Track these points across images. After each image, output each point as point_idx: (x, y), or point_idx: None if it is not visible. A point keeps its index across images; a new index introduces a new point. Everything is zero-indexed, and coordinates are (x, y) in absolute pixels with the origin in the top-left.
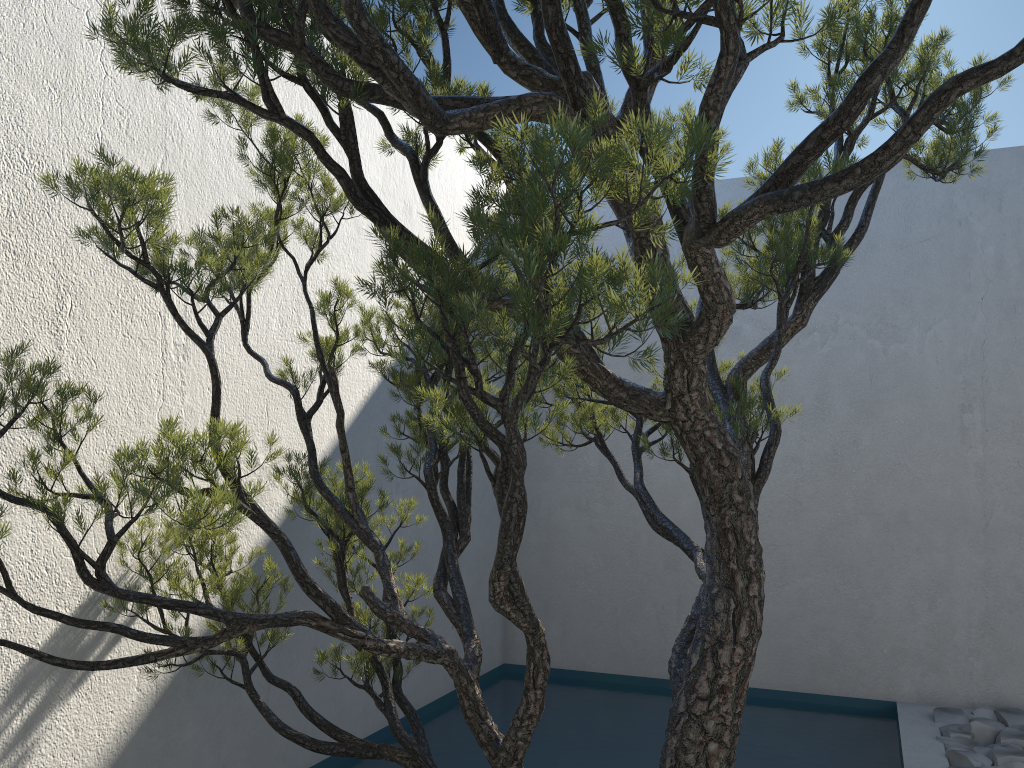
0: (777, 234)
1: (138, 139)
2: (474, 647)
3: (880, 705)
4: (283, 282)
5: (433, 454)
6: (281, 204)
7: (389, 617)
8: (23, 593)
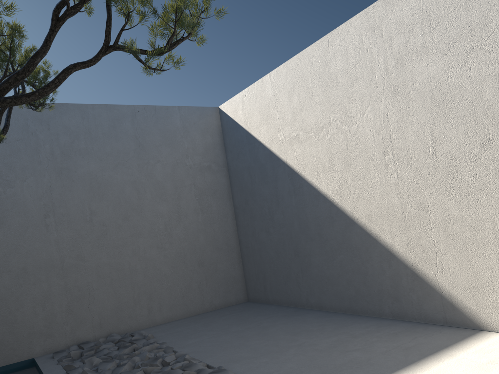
0: None
1: None
2: None
3: (26, 362)
4: None
5: None
6: None
7: None
8: None
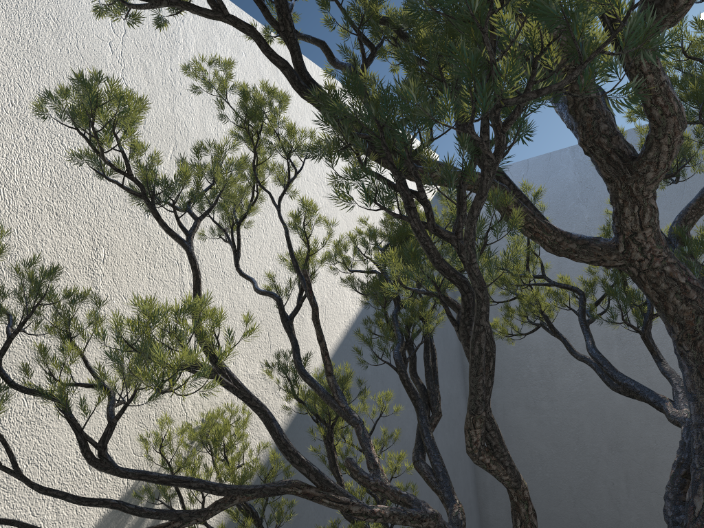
0: (702, 80)
1: (153, 132)
2: (457, 511)
3: None
4: (274, 238)
5: (400, 342)
6: (256, 152)
7: (373, 485)
8: (70, 488)
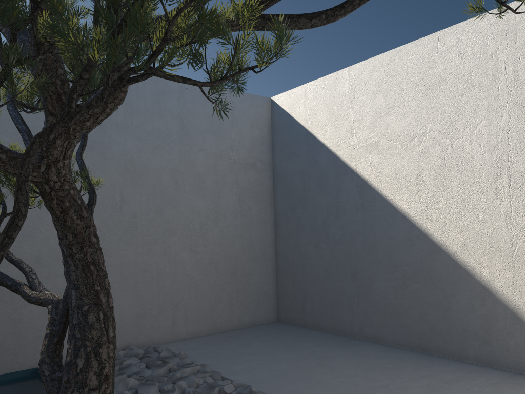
0: None
1: None
2: None
3: (28, 372)
4: None
5: None
6: None
7: None
8: None
